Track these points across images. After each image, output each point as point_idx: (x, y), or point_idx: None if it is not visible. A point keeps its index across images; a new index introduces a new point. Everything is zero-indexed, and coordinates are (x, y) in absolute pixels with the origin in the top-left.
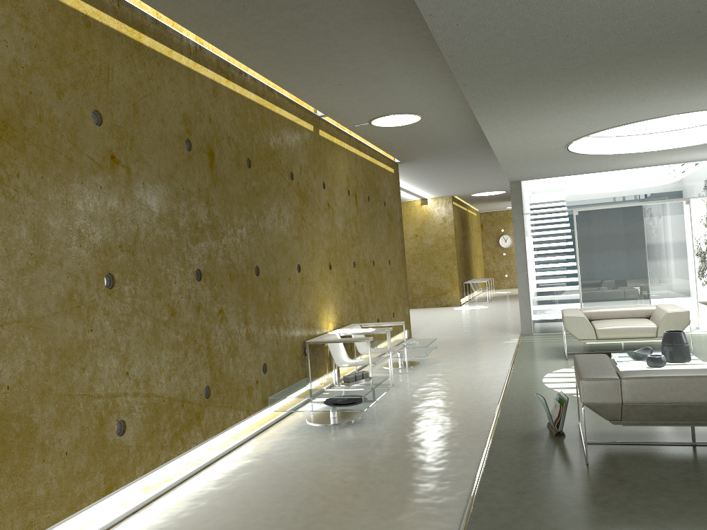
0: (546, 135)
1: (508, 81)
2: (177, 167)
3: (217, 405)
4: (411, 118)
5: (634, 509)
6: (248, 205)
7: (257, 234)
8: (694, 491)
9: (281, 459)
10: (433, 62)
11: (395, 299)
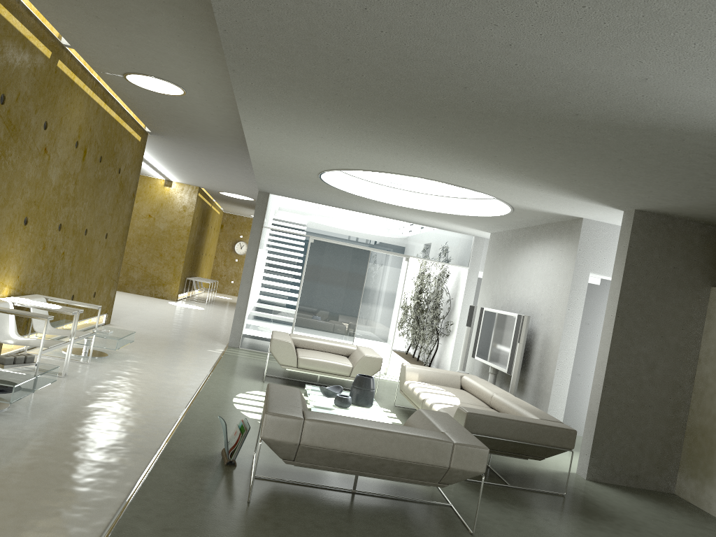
0: (304, 156)
1: (280, 85)
2: None
3: None
4: (174, 89)
5: None
6: None
7: None
8: None
9: None
10: (211, 36)
11: (102, 277)
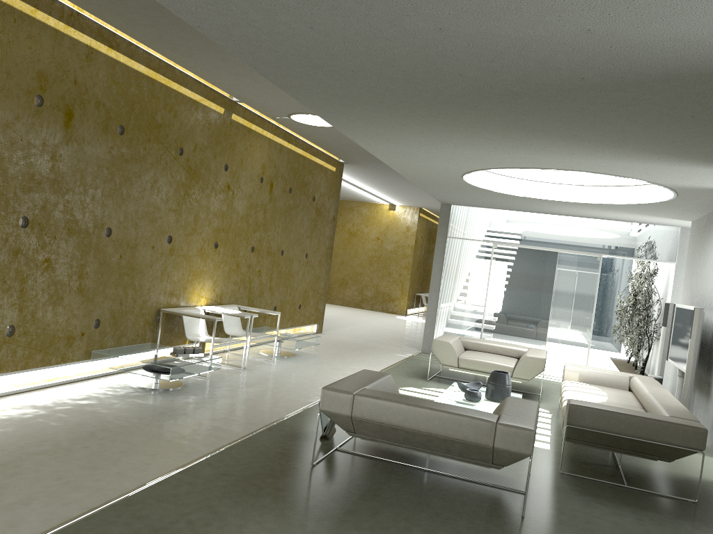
0: (431, 163)
1: (337, 102)
2: (19, 119)
3: (21, 345)
4: None
5: (298, 507)
6: (110, 169)
7: (117, 198)
8: (369, 504)
9: (63, 406)
10: None
11: (306, 292)
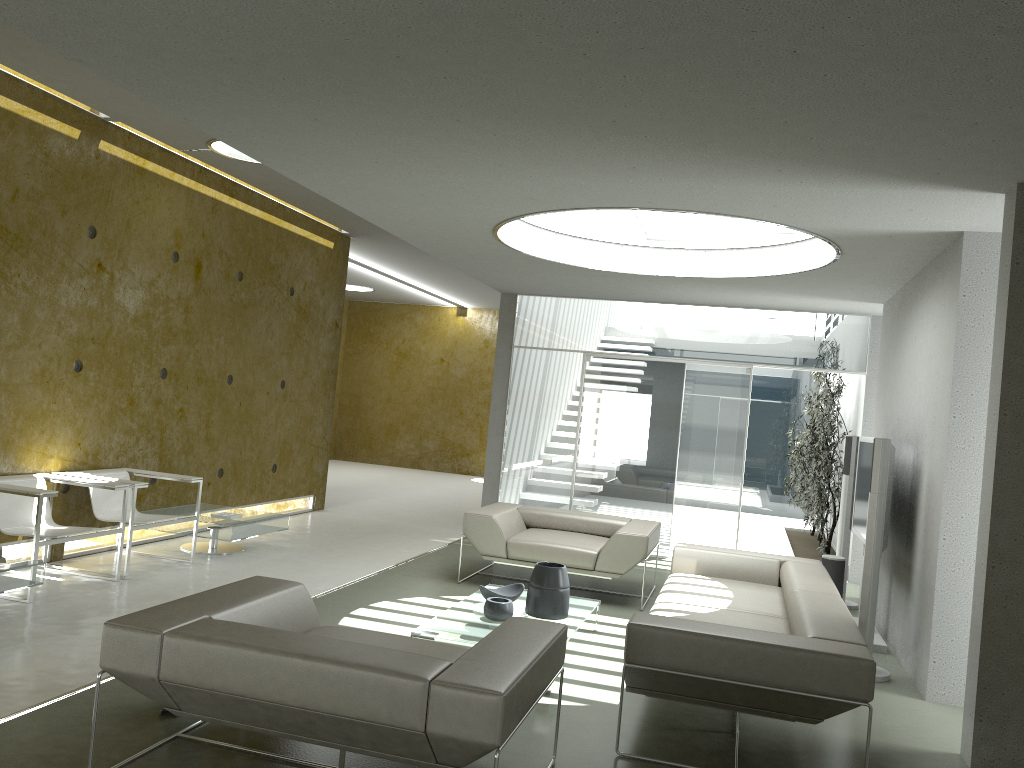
0: (427, 210)
1: (160, 68)
2: None
3: None
4: None
5: None
6: None
7: None
8: None
9: None
10: None
11: (286, 444)
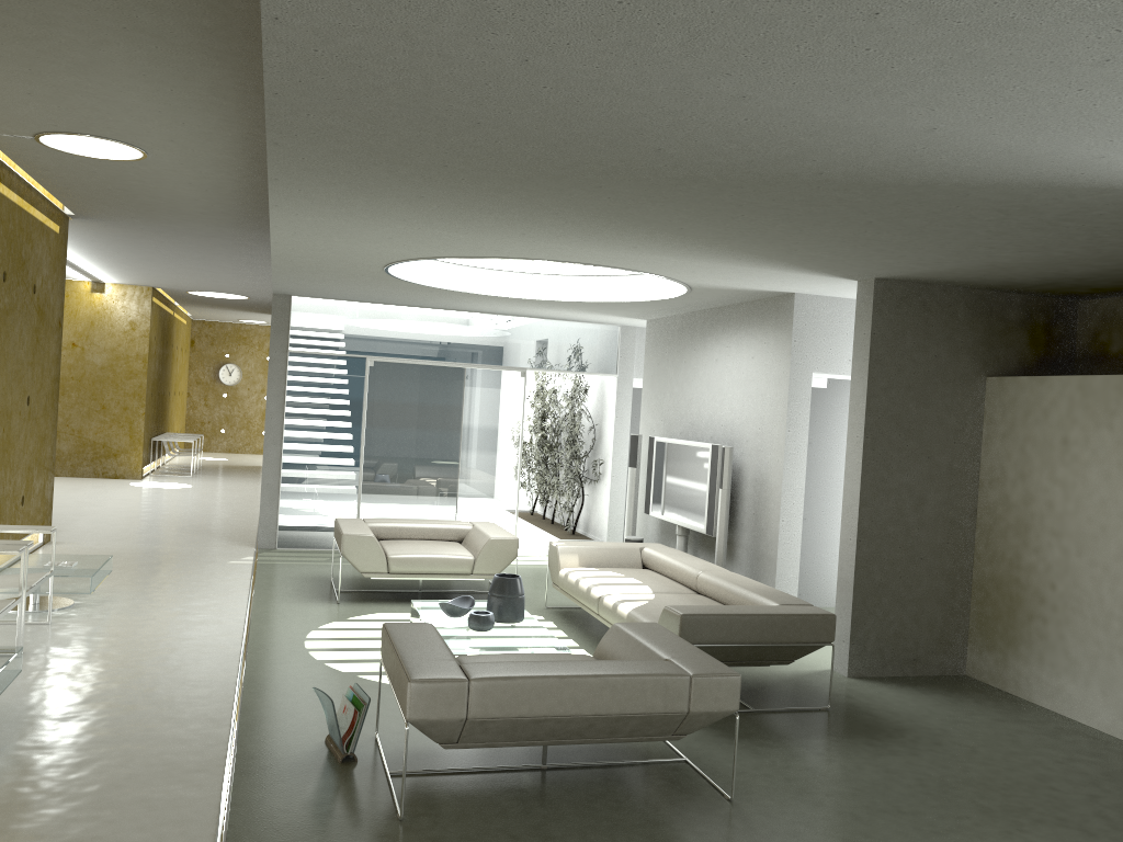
0: (366, 245)
1: (352, 158)
2: None
3: None
4: (124, 150)
5: None
6: None
7: None
8: None
9: None
10: (203, 74)
11: (30, 470)
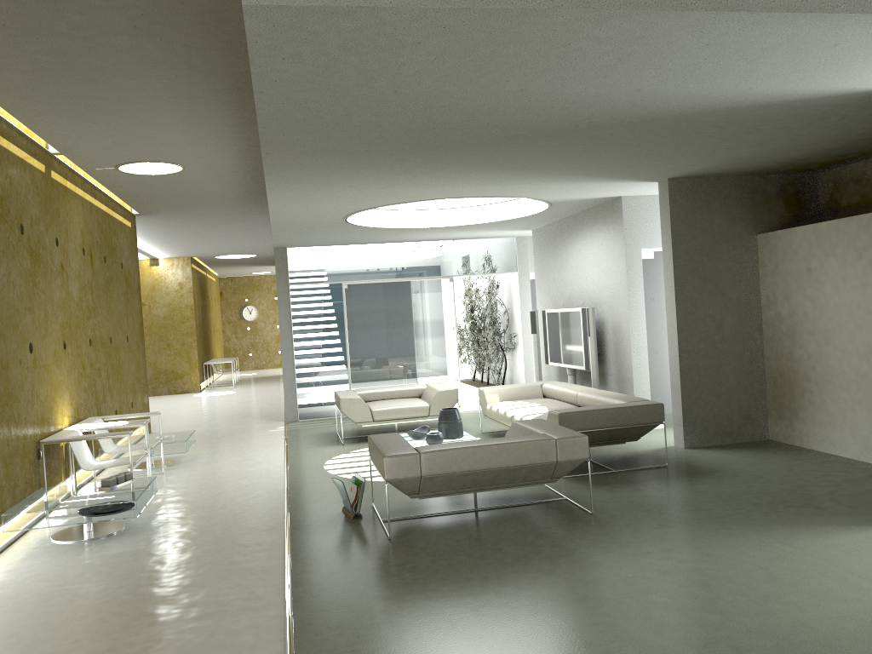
0: (329, 205)
1: (312, 154)
2: None
3: None
4: (169, 167)
5: (439, 569)
6: None
7: None
8: (484, 547)
9: (39, 585)
10: (217, 115)
11: (134, 385)
